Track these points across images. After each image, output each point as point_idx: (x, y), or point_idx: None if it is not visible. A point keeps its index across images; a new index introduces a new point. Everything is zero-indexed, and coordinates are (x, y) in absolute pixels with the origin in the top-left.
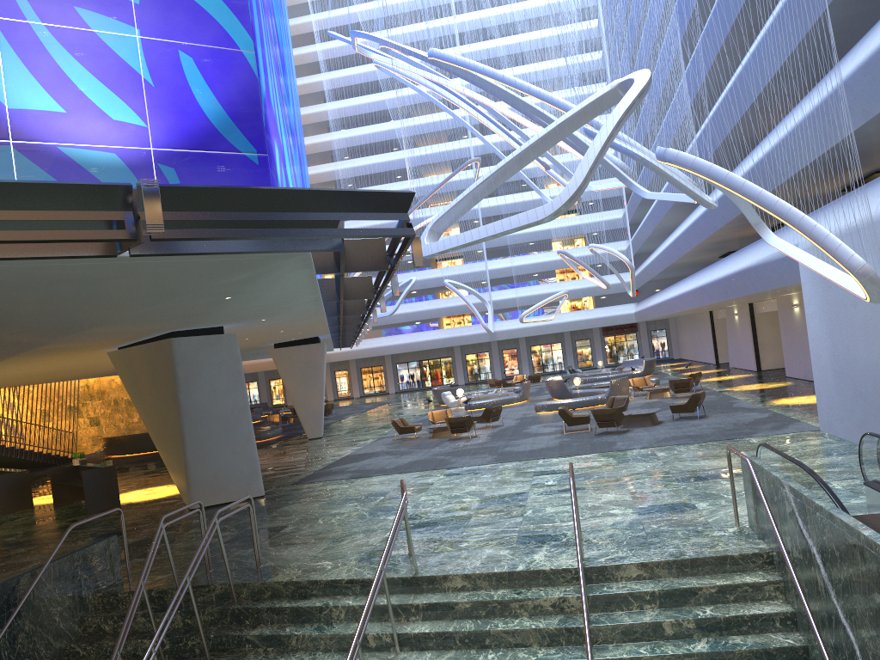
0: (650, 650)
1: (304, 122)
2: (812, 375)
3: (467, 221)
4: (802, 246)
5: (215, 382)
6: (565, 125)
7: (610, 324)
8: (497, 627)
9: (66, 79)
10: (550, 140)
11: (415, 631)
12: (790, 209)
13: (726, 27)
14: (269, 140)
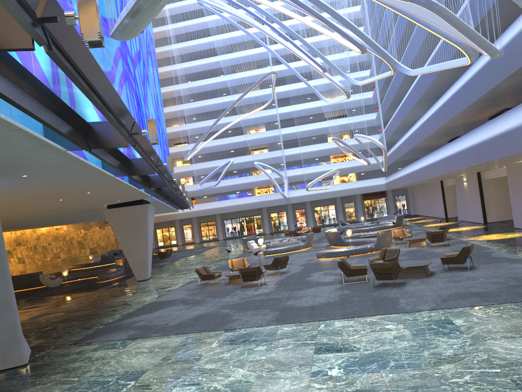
0: None
1: (159, 57)
2: None
3: (270, 123)
4: None
5: None
6: None
7: (368, 191)
8: None
9: None
10: None
11: None
12: None
13: None
14: None
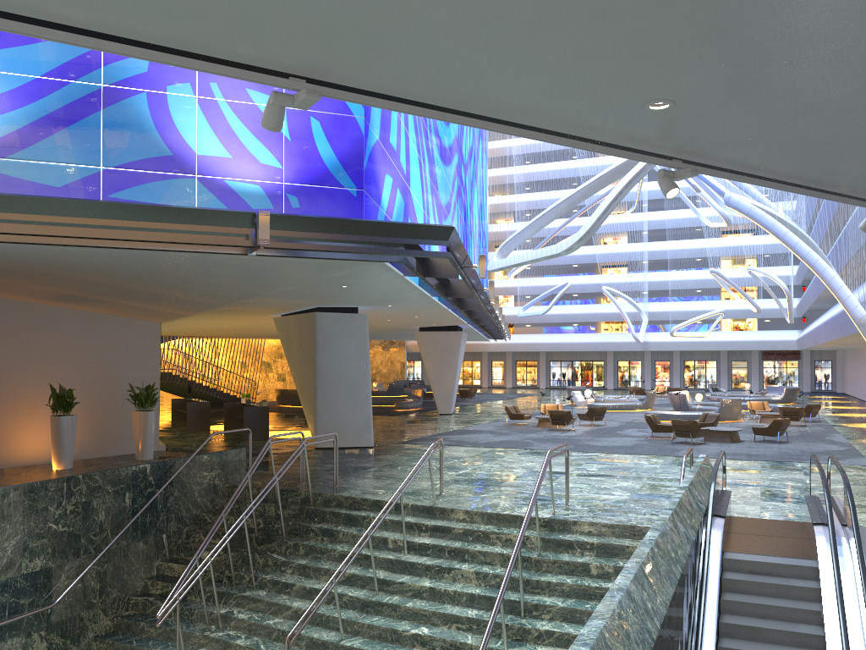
0: (573, 581)
1: None
2: None
3: (635, 231)
4: (856, 292)
5: (345, 351)
6: (603, 178)
7: (769, 348)
8: (474, 548)
9: (235, 136)
10: (592, 189)
11: (420, 541)
12: (817, 260)
13: None
14: (371, 178)
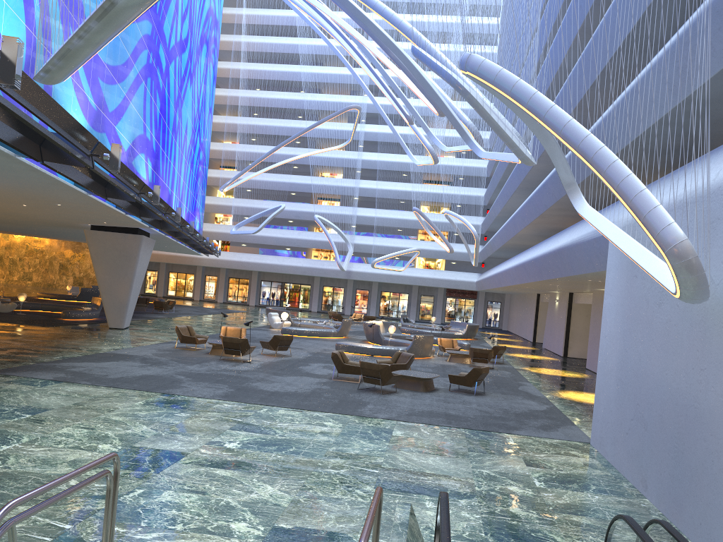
0: None
1: (225, 48)
2: None
3: (350, 169)
4: (613, 219)
5: None
6: None
7: (453, 287)
8: None
9: None
10: None
11: None
12: (601, 148)
13: None
14: None
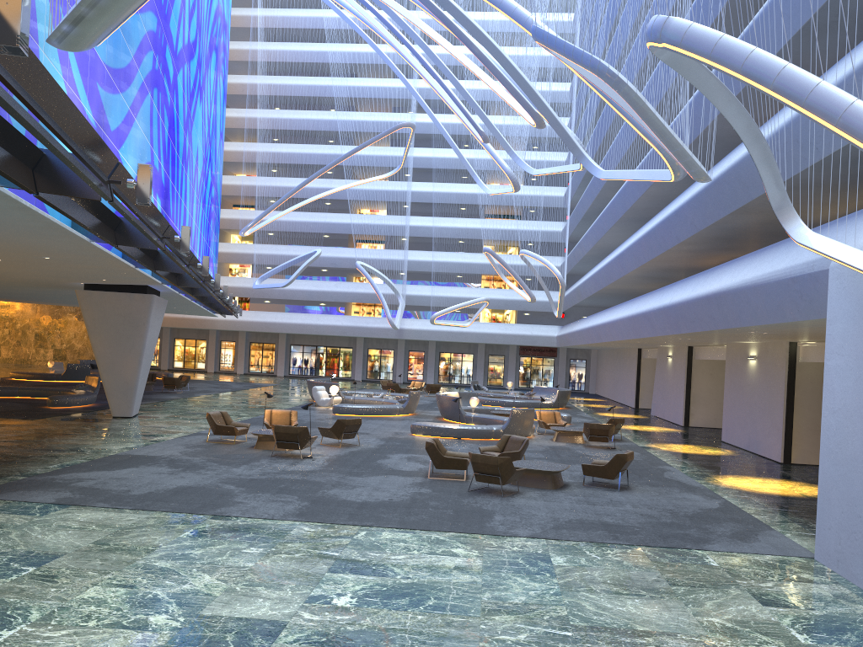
0: None
1: (235, 58)
2: (759, 448)
3: (396, 204)
4: None
5: None
6: None
7: (529, 344)
8: None
9: None
10: None
11: None
12: None
13: None
14: None
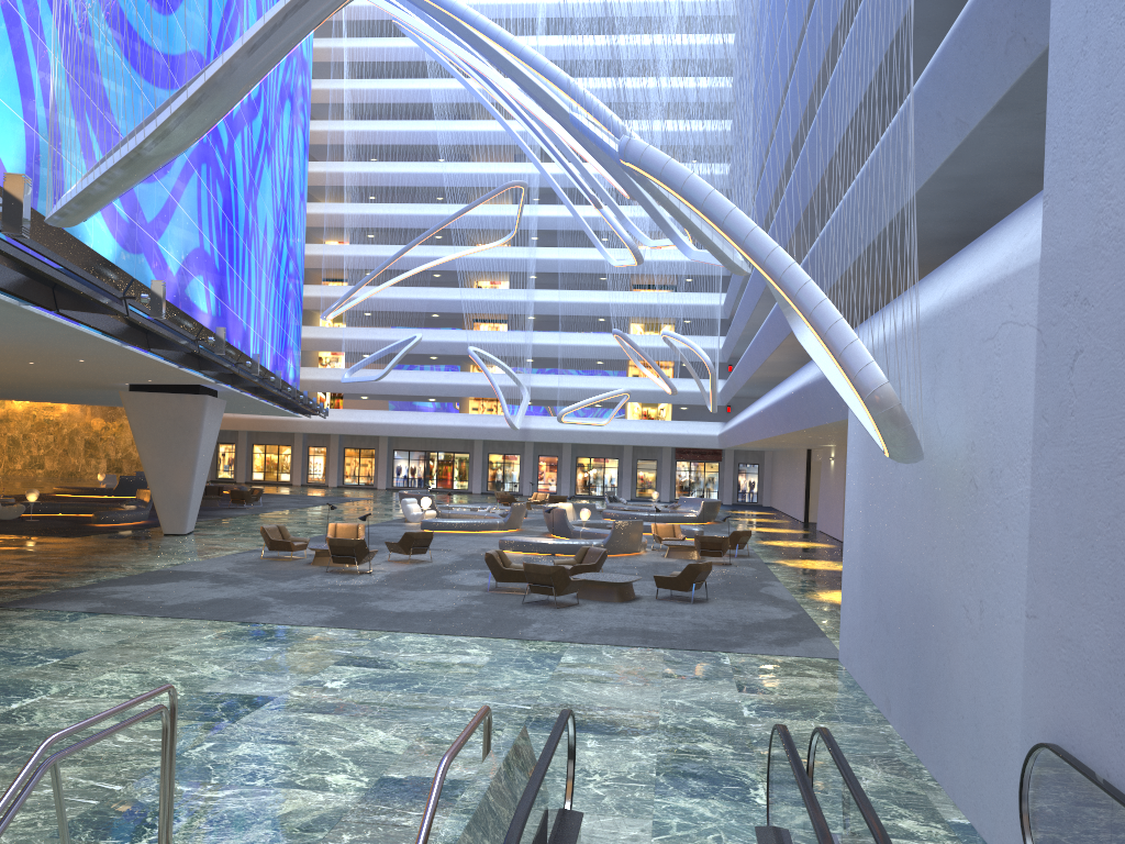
0: None
1: (320, 100)
2: None
3: (520, 274)
4: None
5: None
6: None
7: (684, 445)
8: None
9: None
10: None
11: None
12: (790, 266)
13: (835, 12)
14: None
